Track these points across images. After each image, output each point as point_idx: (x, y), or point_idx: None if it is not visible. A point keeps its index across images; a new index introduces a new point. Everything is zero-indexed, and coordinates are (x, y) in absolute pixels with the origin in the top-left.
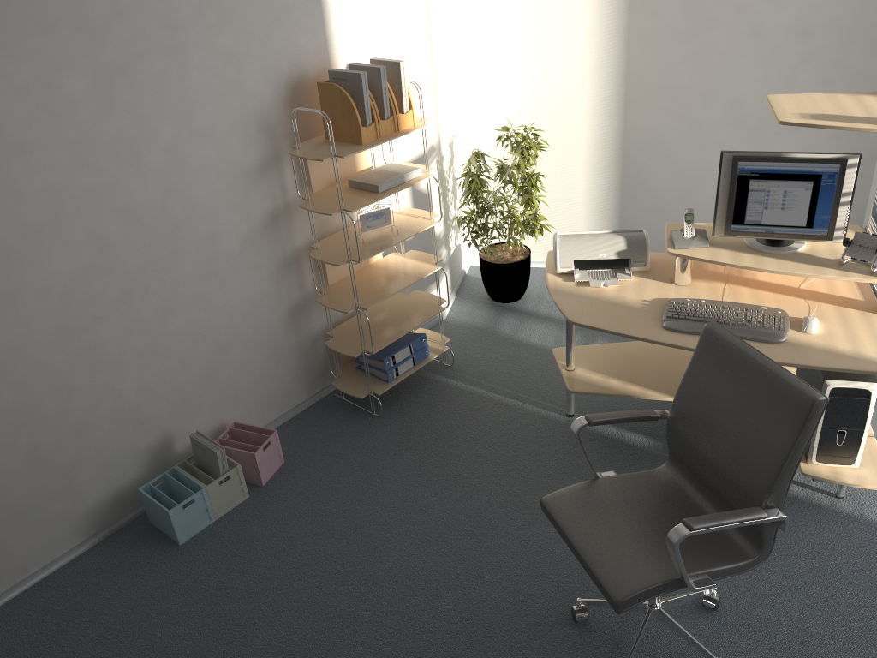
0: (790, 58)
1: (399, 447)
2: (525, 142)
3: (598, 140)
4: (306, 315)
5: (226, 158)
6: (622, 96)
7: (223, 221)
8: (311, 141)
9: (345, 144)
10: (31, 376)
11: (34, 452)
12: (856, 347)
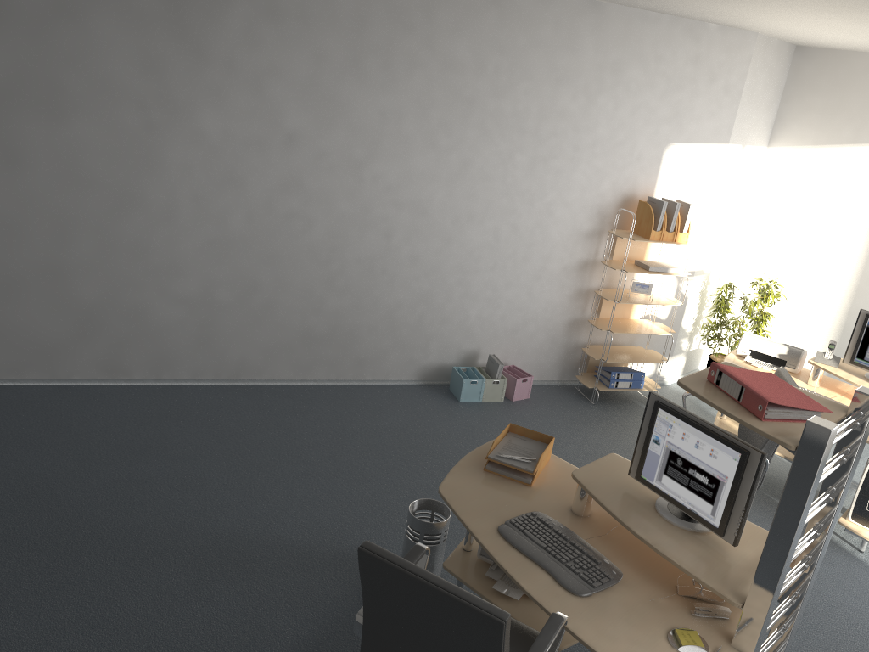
0: None
1: (597, 419)
2: (767, 289)
3: (828, 311)
4: (578, 329)
5: (573, 221)
6: (854, 286)
7: (557, 252)
8: (622, 230)
9: (640, 236)
10: (437, 282)
11: (420, 319)
12: None
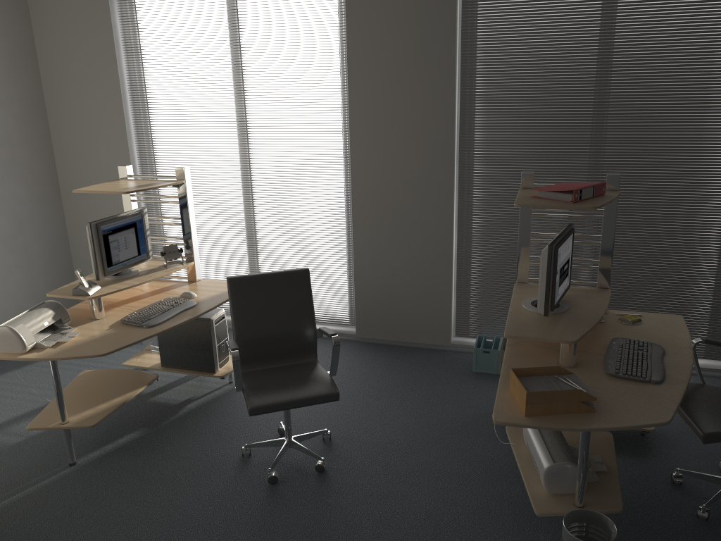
0: None
1: None
2: None
3: None
4: None
5: None
6: None
7: None
8: None
9: None
10: None
11: None
12: (217, 291)
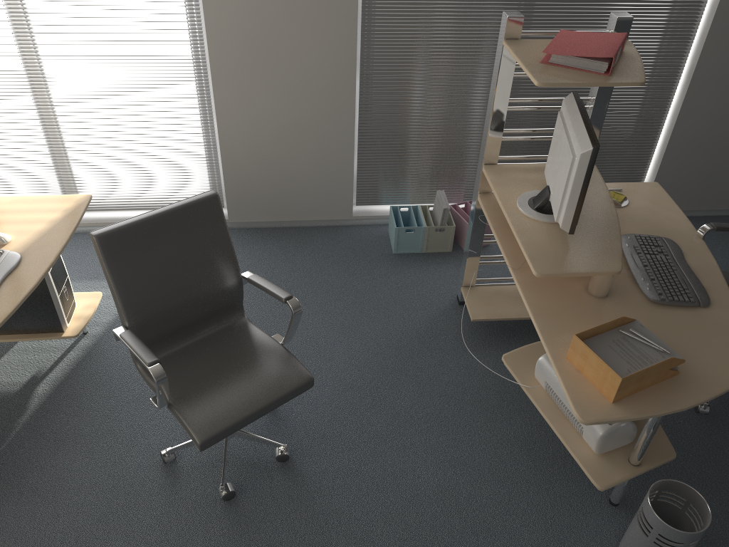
0: None
1: None
2: None
3: None
4: None
5: None
6: None
7: None
8: None
9: None
10: None
11: None
12: (41, 221)
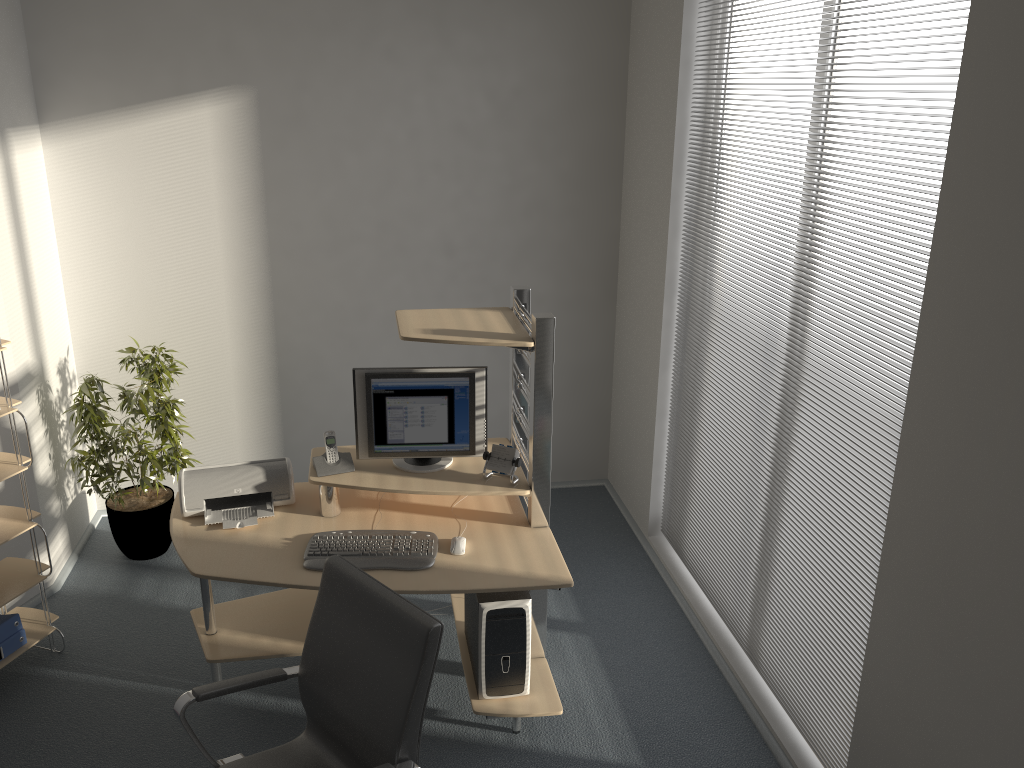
0: (439, 274)
1: None
2: (155, 365)
3: (249, 359)
4: None
5: None
6: (271, 311)
7: None
8: None
9: None
10: None
11: None
12: (501, 563)
